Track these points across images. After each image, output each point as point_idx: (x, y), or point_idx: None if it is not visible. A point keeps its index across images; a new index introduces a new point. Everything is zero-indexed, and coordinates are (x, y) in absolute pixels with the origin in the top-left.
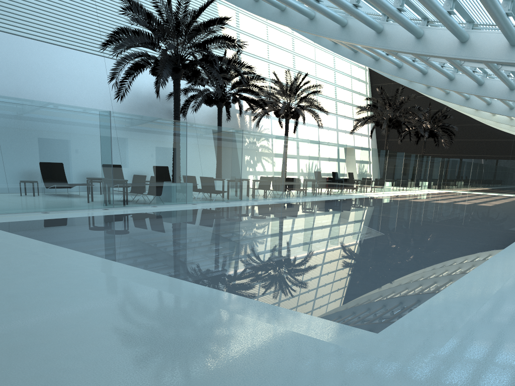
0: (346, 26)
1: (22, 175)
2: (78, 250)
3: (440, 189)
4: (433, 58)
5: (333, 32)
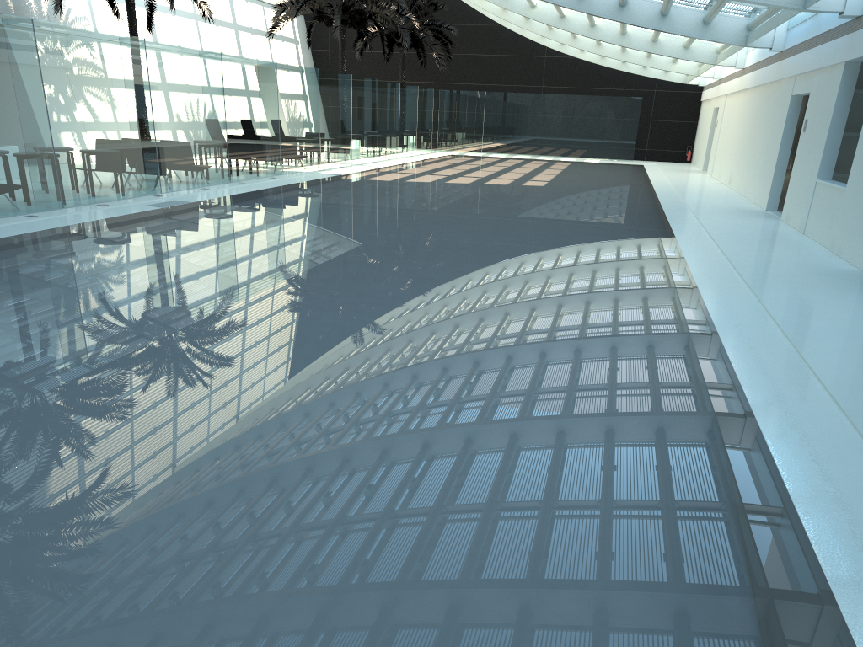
0: None
1: None
2: None
3: (436, 149)
4: None
5: None
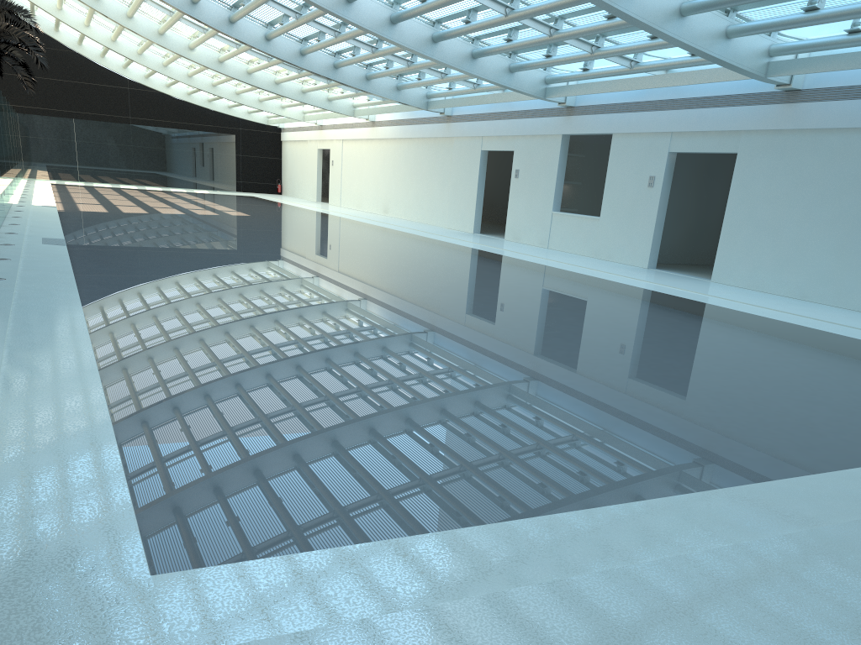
0: None
1: None
2: (803, 470)
3: (25, 177)
4: None
5: None
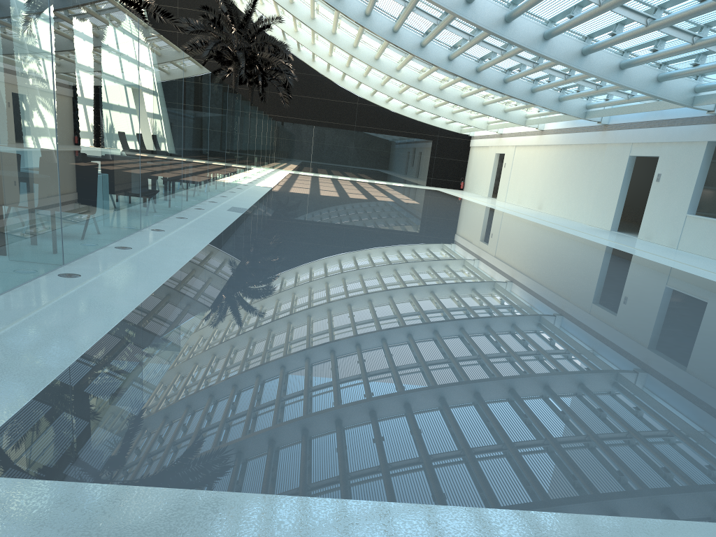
0: None
1: None
2: None
3: (273, 167)
4: None
5: None
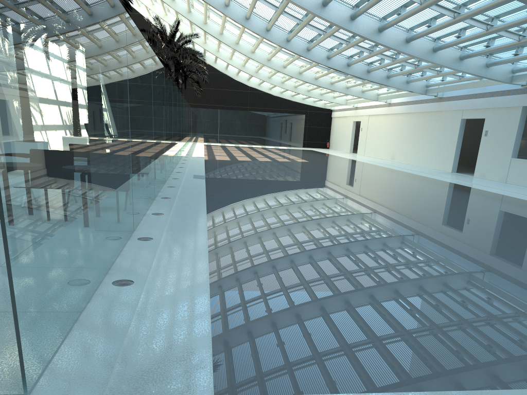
0: None
1: (83, 190)
2: None
3: (191, 141)
4: (435, 6)
5: None
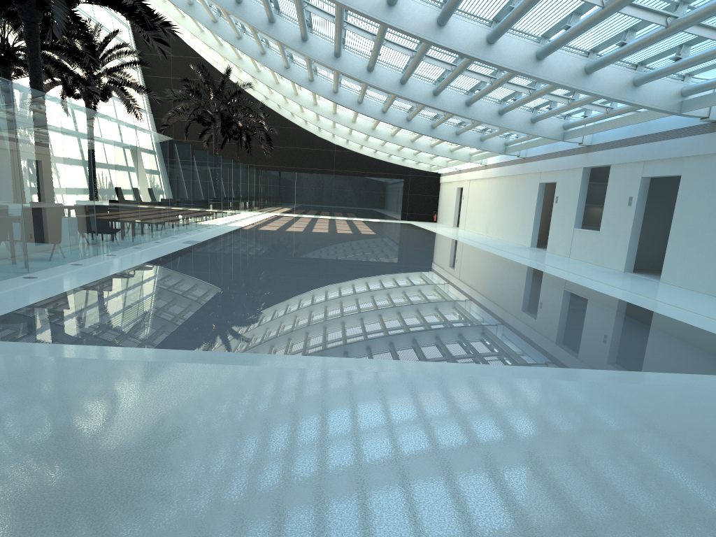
0: (396, 6)
1: None
2: (342, 356)
3: (261, 211)
4: (430, 59)
5: (376, 10)
